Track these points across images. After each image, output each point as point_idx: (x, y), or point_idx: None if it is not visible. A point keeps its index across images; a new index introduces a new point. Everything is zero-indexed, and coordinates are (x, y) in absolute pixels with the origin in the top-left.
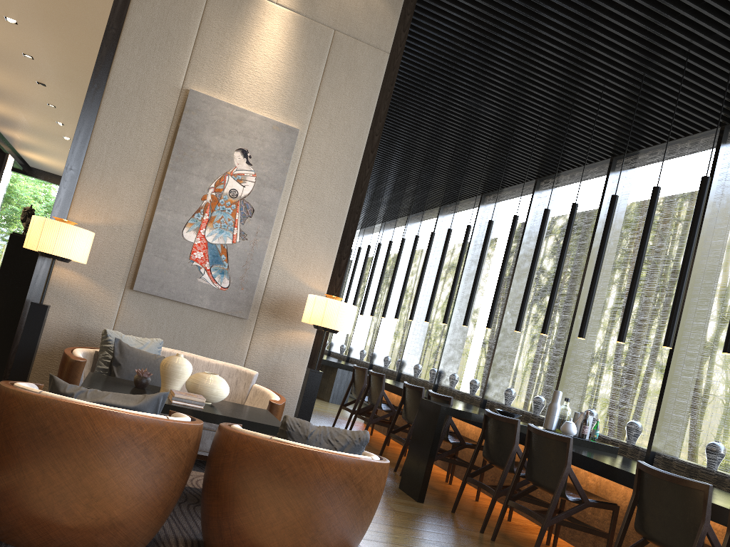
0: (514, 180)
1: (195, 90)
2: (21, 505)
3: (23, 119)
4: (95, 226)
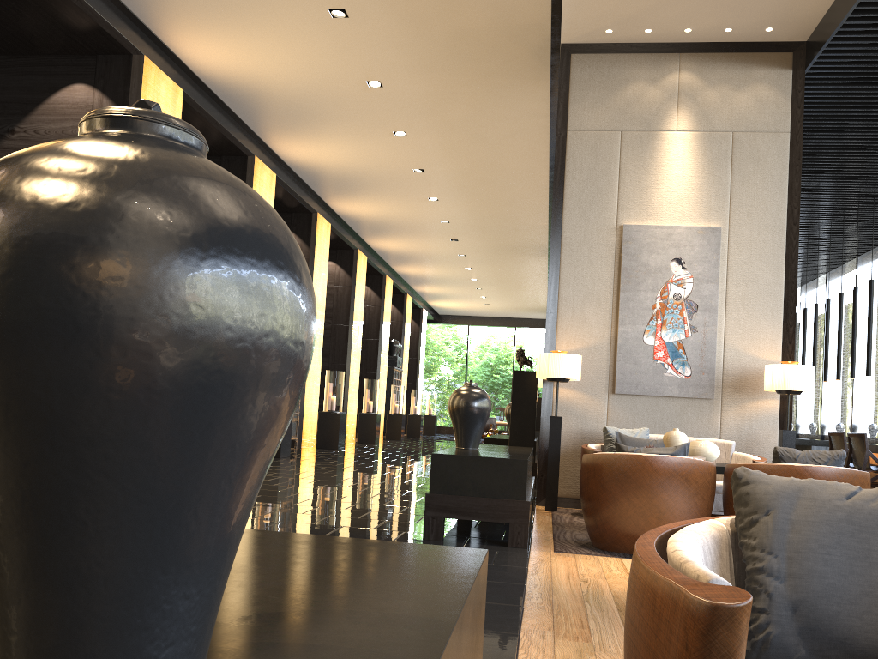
0: None
1: (627, 223)
2: (618, 522)
3: (436, 274)
4: (576, 351)
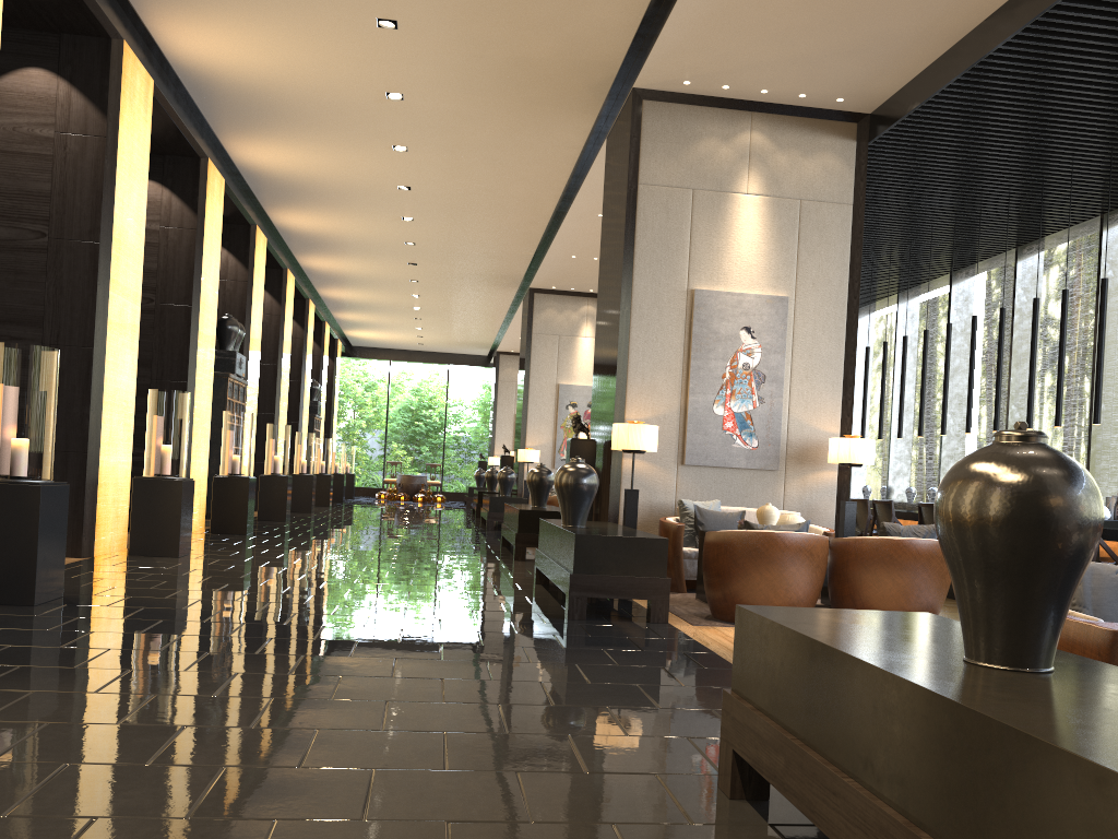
0: (989, 252)
1: (698, 288)
2: (748, 595)
3: (370, 300)
4: (645, 420)
